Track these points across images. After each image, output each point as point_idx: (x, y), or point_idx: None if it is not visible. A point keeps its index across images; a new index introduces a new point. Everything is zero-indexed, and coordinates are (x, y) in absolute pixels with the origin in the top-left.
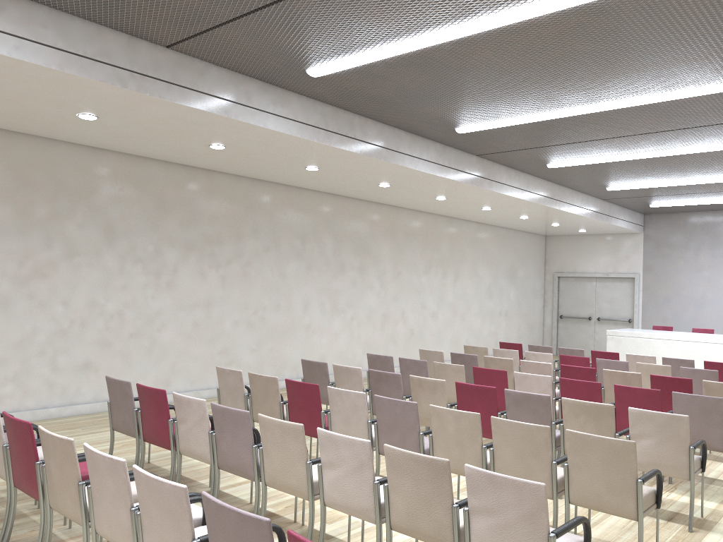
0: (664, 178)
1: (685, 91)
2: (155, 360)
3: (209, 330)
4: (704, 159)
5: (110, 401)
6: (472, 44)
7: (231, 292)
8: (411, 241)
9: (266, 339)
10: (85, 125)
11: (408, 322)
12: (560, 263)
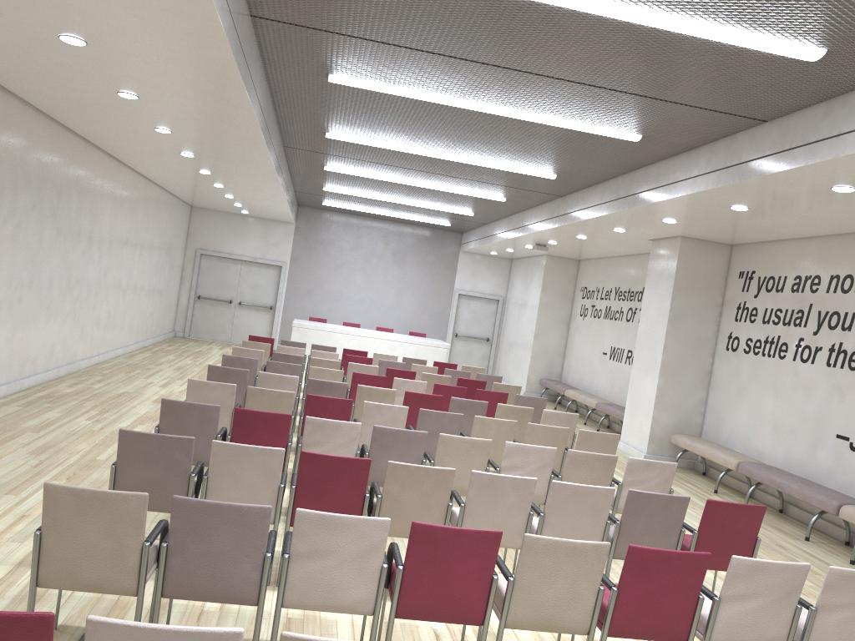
0: (383, 194)
1: (528, 170)
2: None
3: None
4: (440, 194)
5: (162, 428)
6: (488, 116)
7: (2, 263)
8: (123, 204)
9: (19, 325)
10: (25, 36)
11: (109, 302)
12: (206, 240)
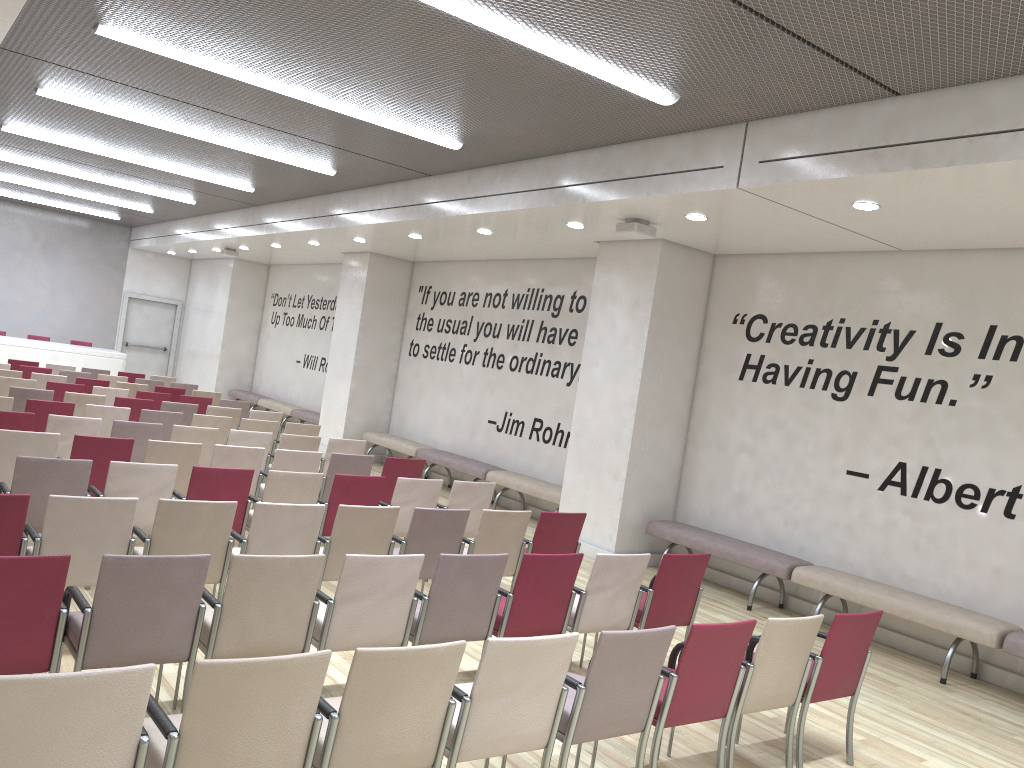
0: (44, 183)
1: (227, 182)
2: None
3: None
4: (119, 190)
5: None
6: (197, 140)
7: None
8: None
9: None
10: None
11: None
12: None
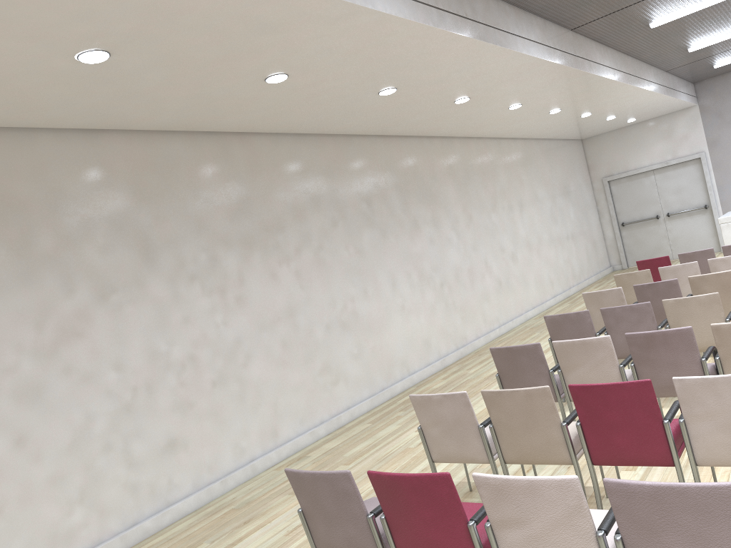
0: None
1: None
2: (252, 408)
3: (301, 347)
4: None
5: (304, 510)
6: None
7: (312, 289)
8: (471, 175)
9: (365, 337)
10: (84, 80)
11: (493, 273)
12: (607, 165)
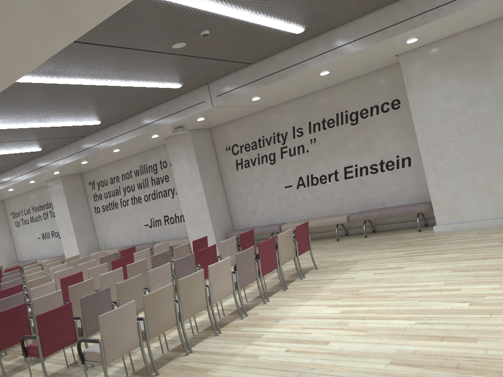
0: None
1: None
2: None
3: None
4: None
5: None
6: None
7: None
8: None
9: None
10: None
11: None
12: None
